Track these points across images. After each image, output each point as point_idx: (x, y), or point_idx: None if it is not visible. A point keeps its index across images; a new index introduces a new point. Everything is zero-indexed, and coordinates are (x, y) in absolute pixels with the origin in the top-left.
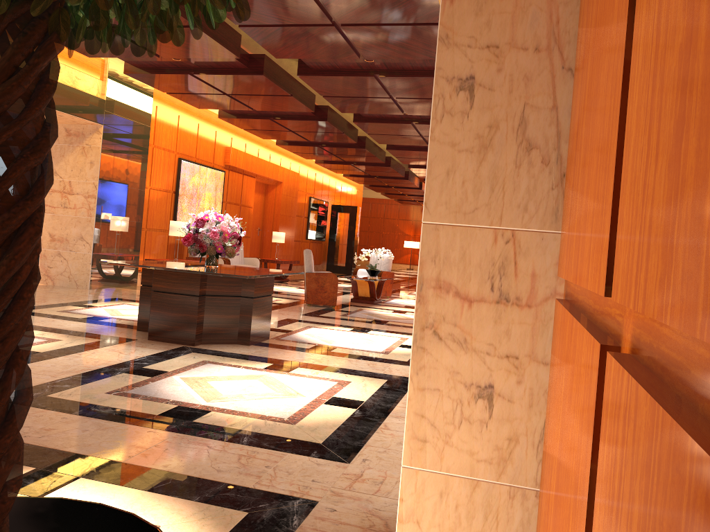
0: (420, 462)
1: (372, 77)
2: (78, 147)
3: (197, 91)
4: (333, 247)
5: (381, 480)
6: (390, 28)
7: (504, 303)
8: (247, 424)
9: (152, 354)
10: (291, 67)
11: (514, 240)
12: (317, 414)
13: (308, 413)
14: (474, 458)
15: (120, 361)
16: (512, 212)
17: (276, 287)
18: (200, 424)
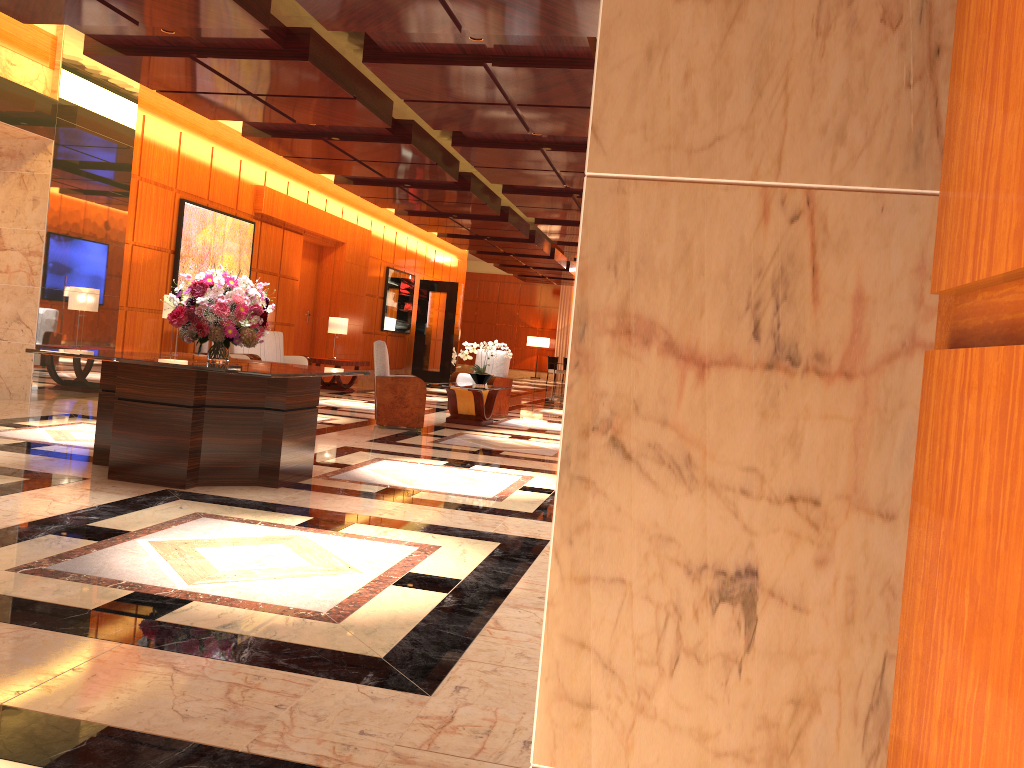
0: (576, 757)
1: (481, 67)
2: (13, 175)
3: (206, 88)
4: (421, 343)
5: (488, 727)
6: None
7: (786, 369)
8: (254, 625)
9: (109, 502)
10: (356, 59)
11: (813, 213)
12: (379, 604)
13: (365, 601)
14: (709, 747)
15: (50, 515)
16: (806, 145)
17: (332, 401)
18: (168, 626)
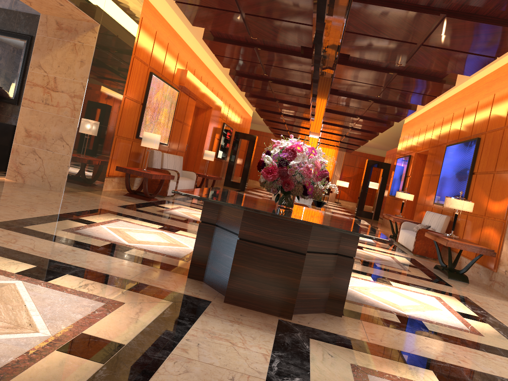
0: None
1: (437, 16)
2: (68, 43)
3: (214, 4)
4: (232, 166)
5: None
6: None
7: None
8: None
9: (272, 346)
10: None
11: None
12: None
13: None
14: None
15: (262, 376)
16: None
17: None
18: None
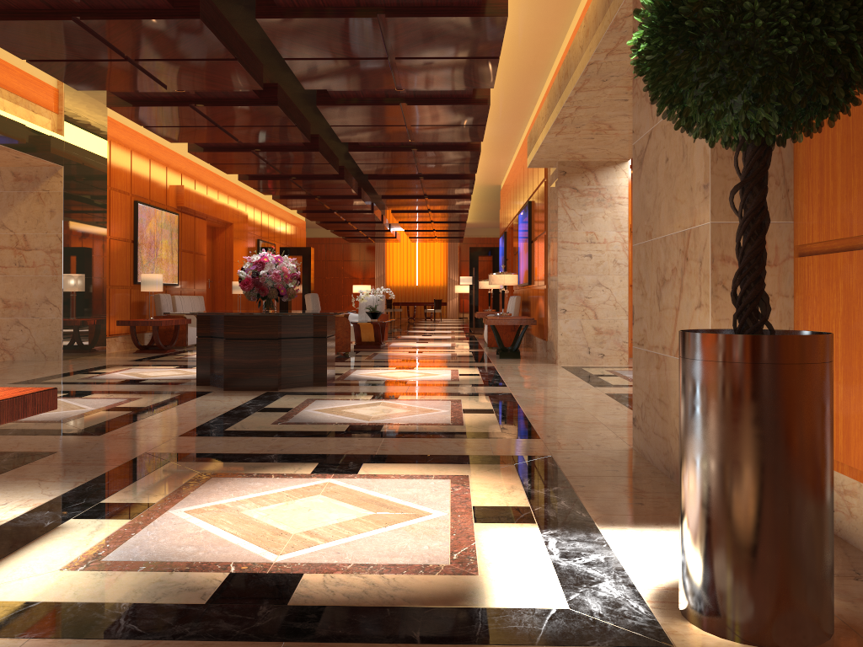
0: None
1: (398, 105)
2: (31, 194)
3: (186, 123)
4: None
5: (576, 443)
6: (443, 61)
7: None
8: (428, 429)
9: (251, 399)
10: None
11: None
12: (470, 419)
13: (462, 419)
14: None
15: (235, 406)
16: None
17: None
18: (391, 432)
